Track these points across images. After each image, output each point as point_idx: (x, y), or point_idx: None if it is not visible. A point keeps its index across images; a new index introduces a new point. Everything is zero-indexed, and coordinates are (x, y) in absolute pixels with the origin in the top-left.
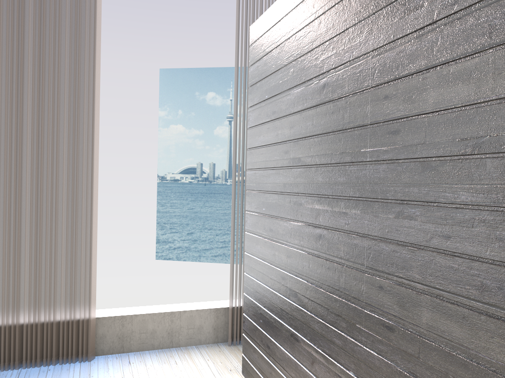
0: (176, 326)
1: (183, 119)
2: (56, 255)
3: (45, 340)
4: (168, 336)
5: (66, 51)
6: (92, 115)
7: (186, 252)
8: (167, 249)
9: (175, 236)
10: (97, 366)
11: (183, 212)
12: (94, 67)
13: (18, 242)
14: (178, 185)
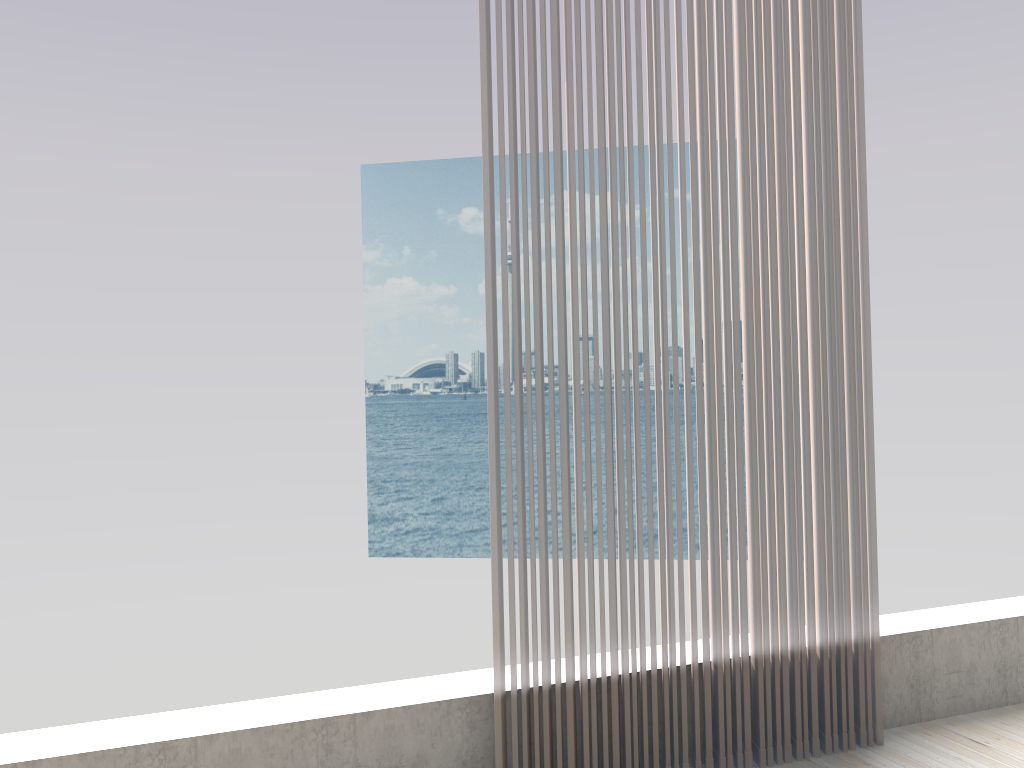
0: (1011, 652)
1: (413, 265)
2: (810, 488)
3: (800, 696)
4: (998, 678)
5: (808, 5)
6: (861, 156)
7: (432, 538)
8: (393, 535)
9: (408, 507)
10: (923, 755)
11: (421, 457)
12: (860, 42)
13: (739, 460)
14: (409, 402)
